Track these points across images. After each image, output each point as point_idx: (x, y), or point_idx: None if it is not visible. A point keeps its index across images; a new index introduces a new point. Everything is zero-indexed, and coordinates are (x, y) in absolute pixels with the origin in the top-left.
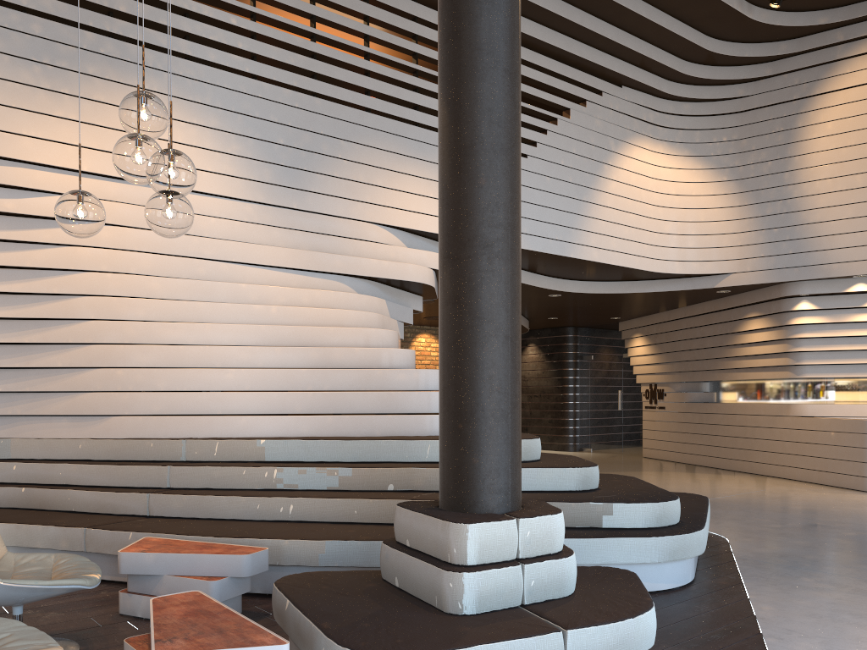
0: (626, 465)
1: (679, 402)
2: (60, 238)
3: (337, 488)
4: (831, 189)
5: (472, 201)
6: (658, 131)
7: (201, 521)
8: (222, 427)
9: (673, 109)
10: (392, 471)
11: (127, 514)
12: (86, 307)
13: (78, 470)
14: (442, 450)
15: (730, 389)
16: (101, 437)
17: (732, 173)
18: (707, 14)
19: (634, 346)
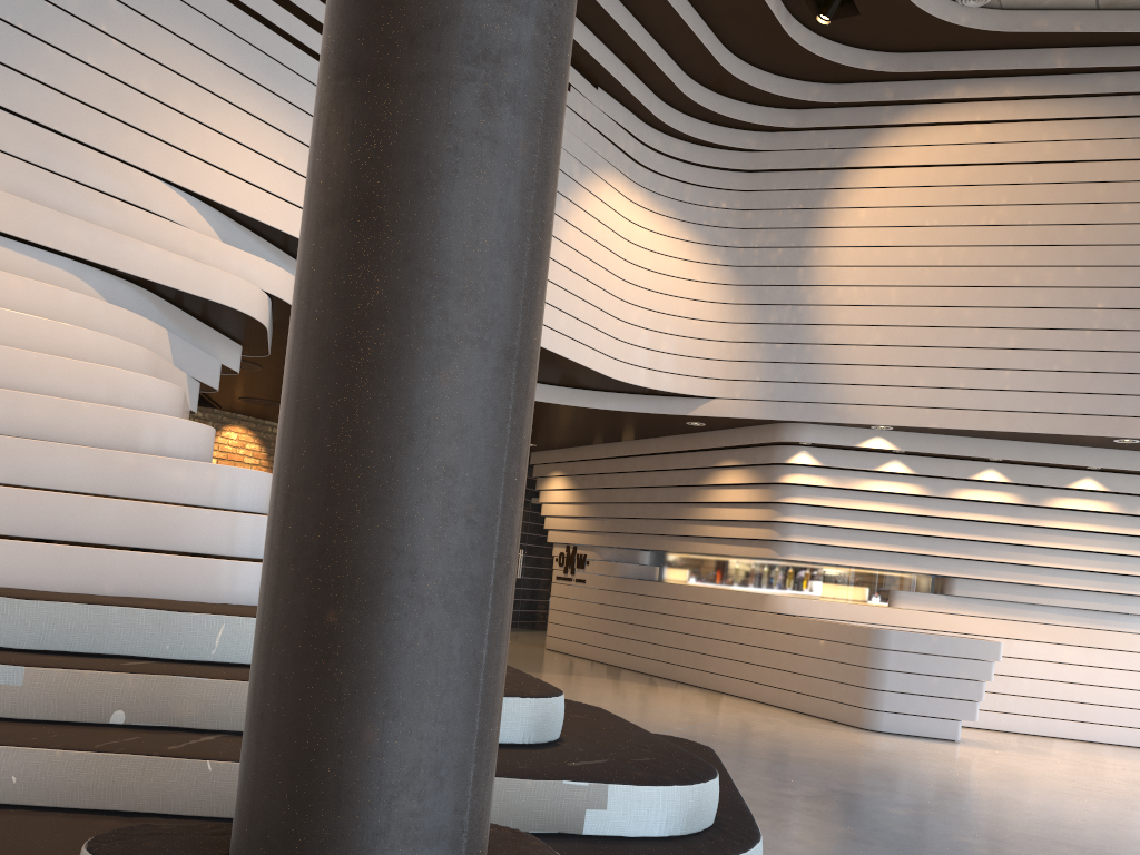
0: (527, 662)
1: (606, 575)
2: None
3: None
4: (856, 301)
5: None
6: (637, 171)
7: None
8: None
9: (661, 145)
10: (126, 682)
11: None
12: None
13: None
14: (260, 689)
15: (679, 565)
16: None
17: (729, 255)
18: (732, 9)
19: (550, 489)
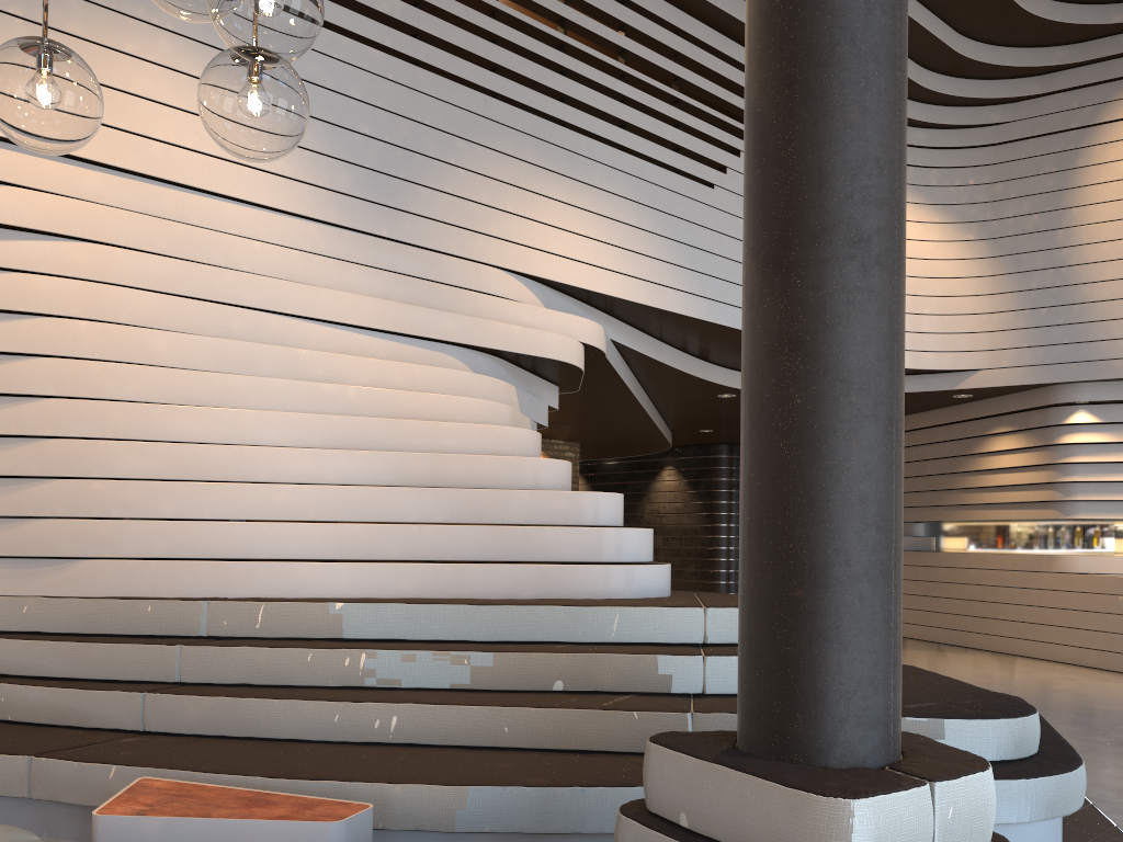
0: None
1: None
2: (1, 257)
3: (467, 687)
4: None
5: (833, 153)
6: None
7: (235, 743)
8: (269, 581)
9: None
10: (561, 659)
11: (105, 727)
12: (43, 376)
13: (20, 650)
14: (754, 640)
15: (956, 533)
16: (61, 595)
17: (982, 229)
18: None
19: None
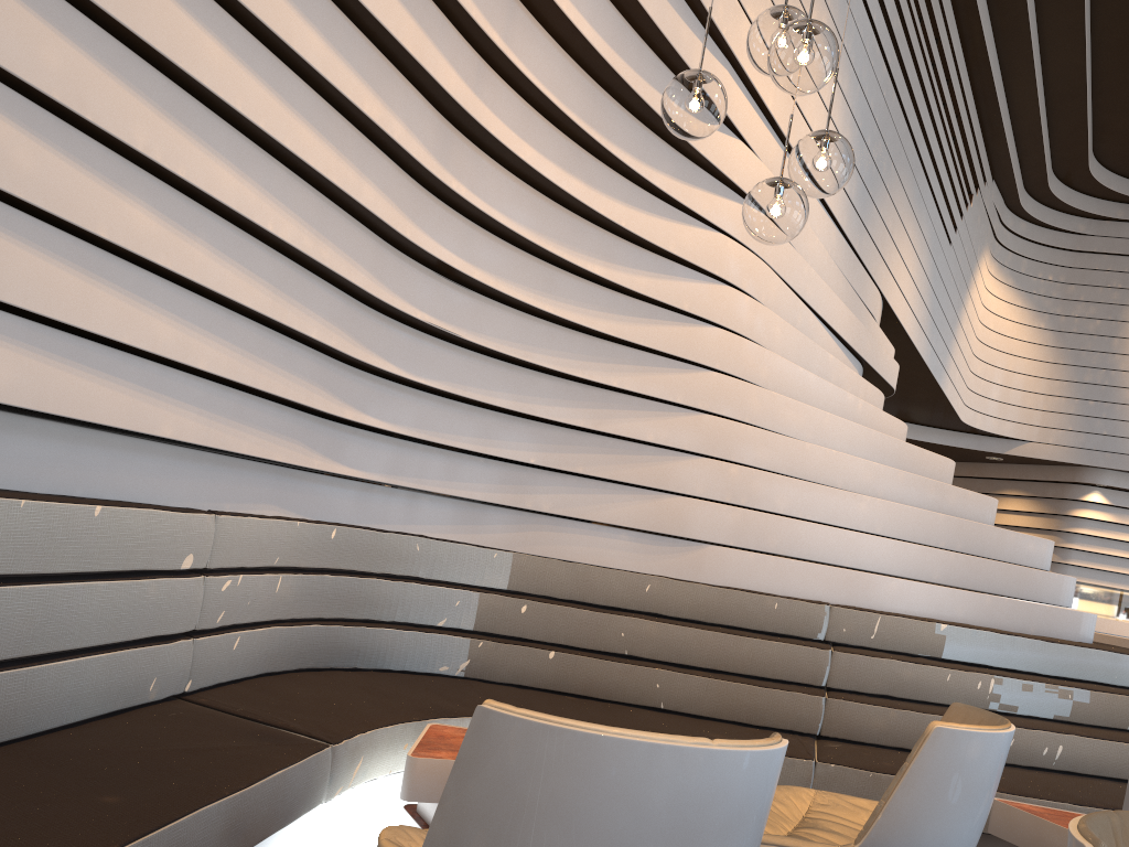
0: None
1: None
2: (717, 215)
3: (1065, 719)
4: None
5: None
6: (995, 247)
7: None
8: (864, 591)
9: (1012, 225)
10: None
11: (777, 727)
12: (713, 347)
13: (660, 633)
14: None
15: None
16: (682, 578)
17: (1051, 321)
18: (1123, 129)
19: None
